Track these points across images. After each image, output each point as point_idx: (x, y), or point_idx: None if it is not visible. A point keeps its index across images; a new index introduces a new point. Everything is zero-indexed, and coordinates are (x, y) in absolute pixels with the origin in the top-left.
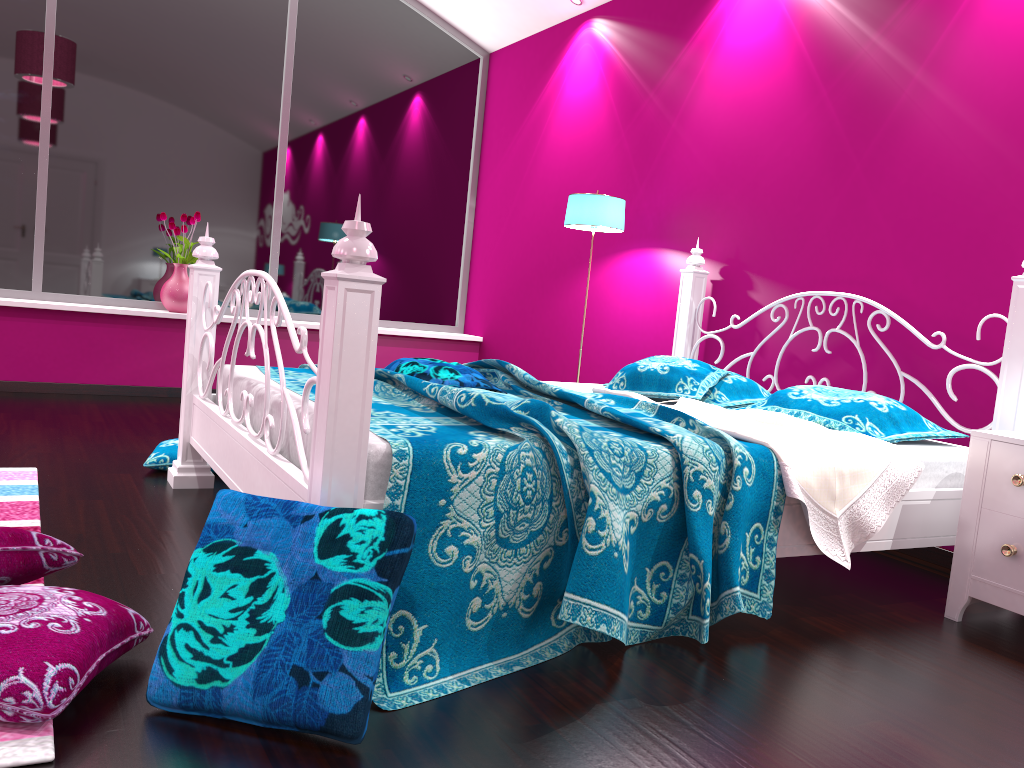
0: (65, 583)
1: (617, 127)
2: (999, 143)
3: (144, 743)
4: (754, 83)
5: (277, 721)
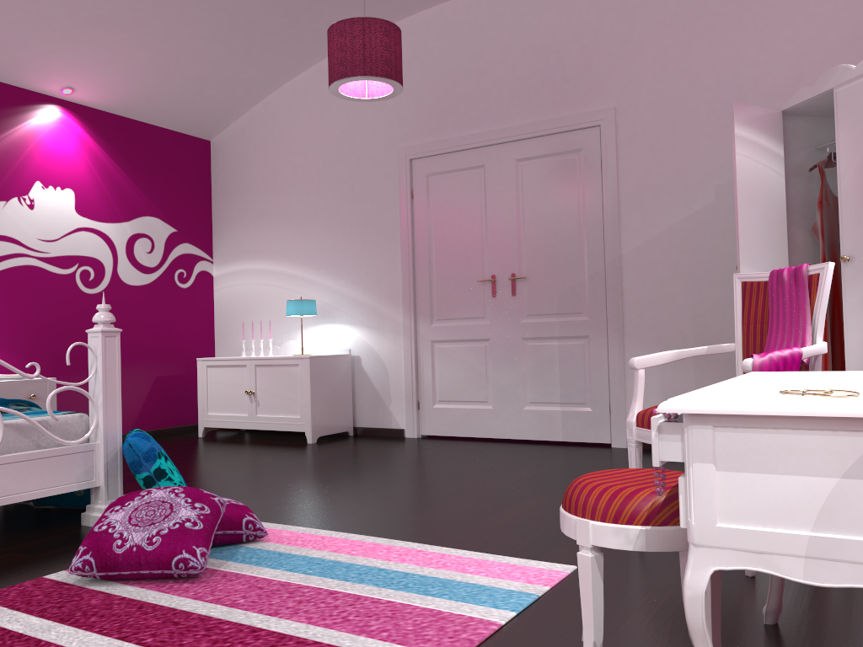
0: (26, 580)
1: None
2: None
3: None
4: None
5: None
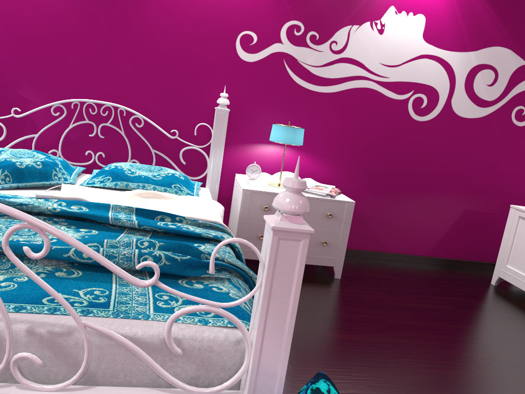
0: None
1: None
2: (194, 35)
3: None
4: None
5: None
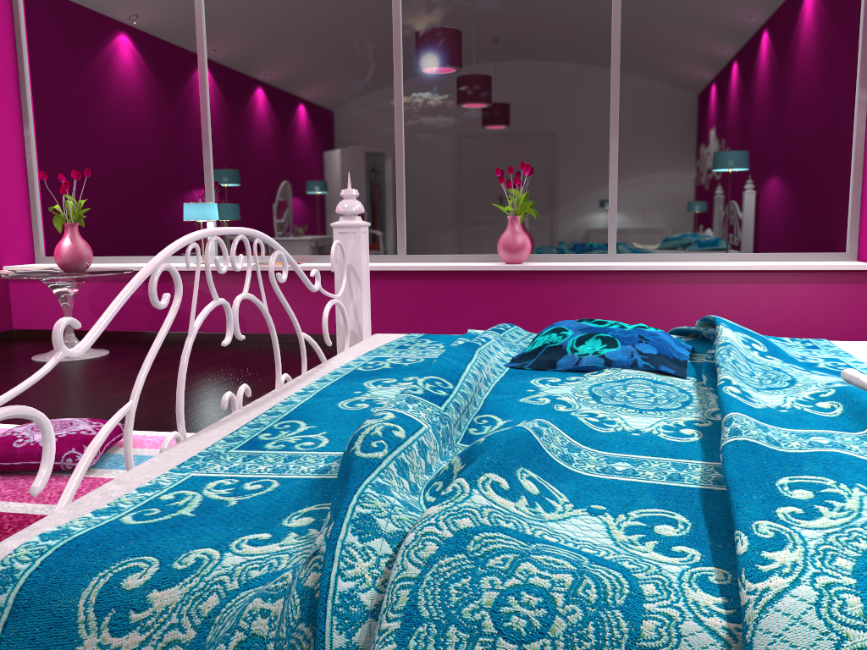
0: None
1: None
2: None
3: None
4: None
5: None
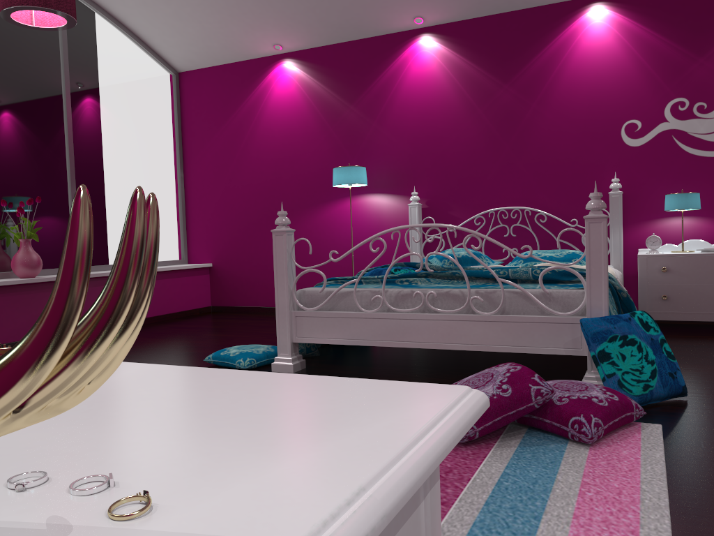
0: None
1: (325, 125)
2: (581, 136)
3: (654, 416)
4: (431, 104)
5: (669, 396)
